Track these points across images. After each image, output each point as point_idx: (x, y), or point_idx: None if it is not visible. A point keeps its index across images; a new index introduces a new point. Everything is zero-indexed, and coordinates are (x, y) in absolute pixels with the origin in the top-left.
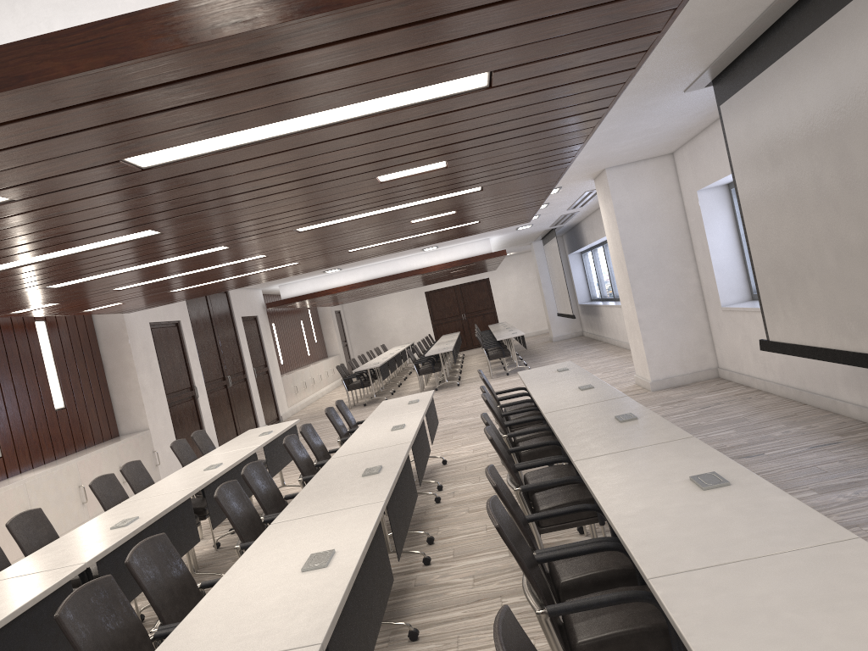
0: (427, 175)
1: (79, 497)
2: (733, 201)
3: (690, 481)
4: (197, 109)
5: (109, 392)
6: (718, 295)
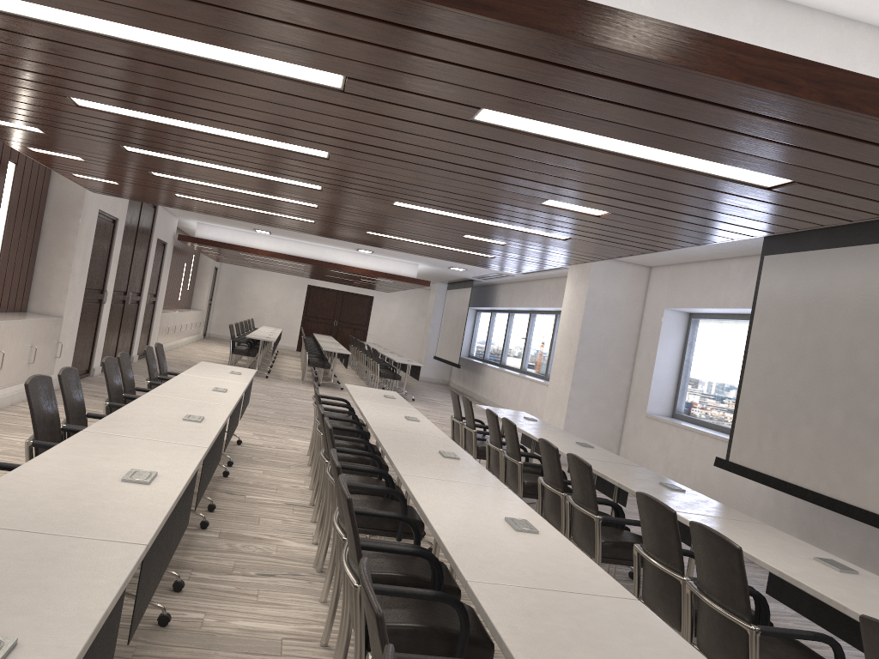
0: (575, 214)
1: None
2: (689, 329)
3: (815, 560)
4: (622, 111)
5: (34, 263)
6: (647, 402)
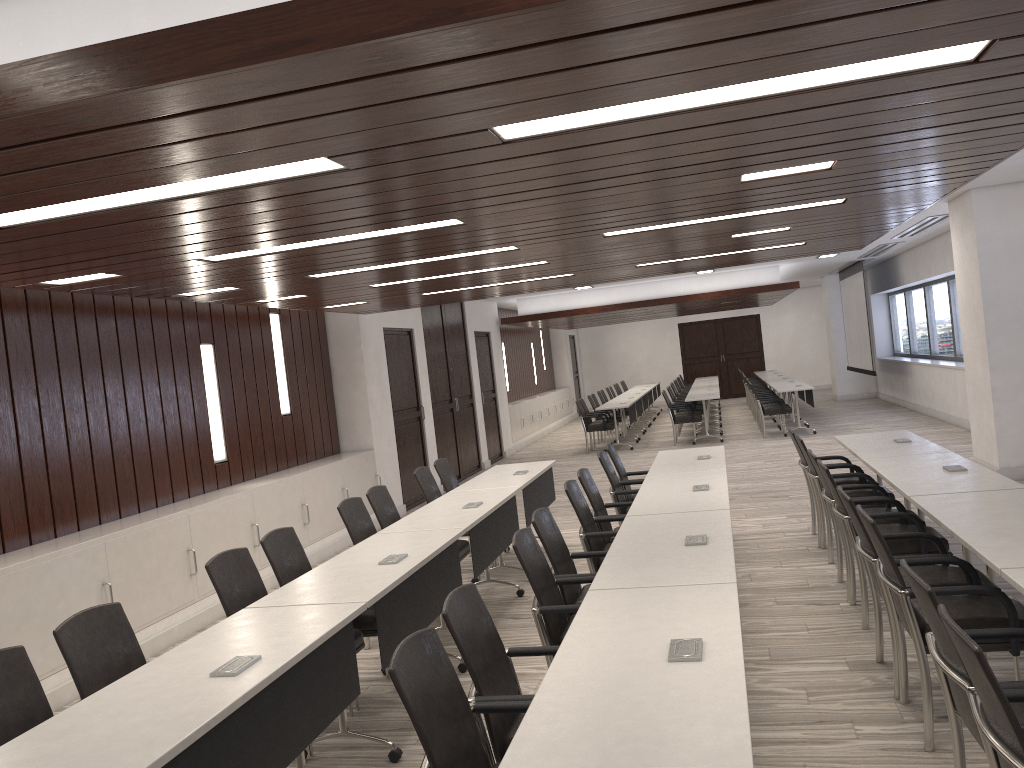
0: (800, 177)
1: (301, 517)
2: None
3: None
4: (619, 67)
5: (334, 402)
6: None
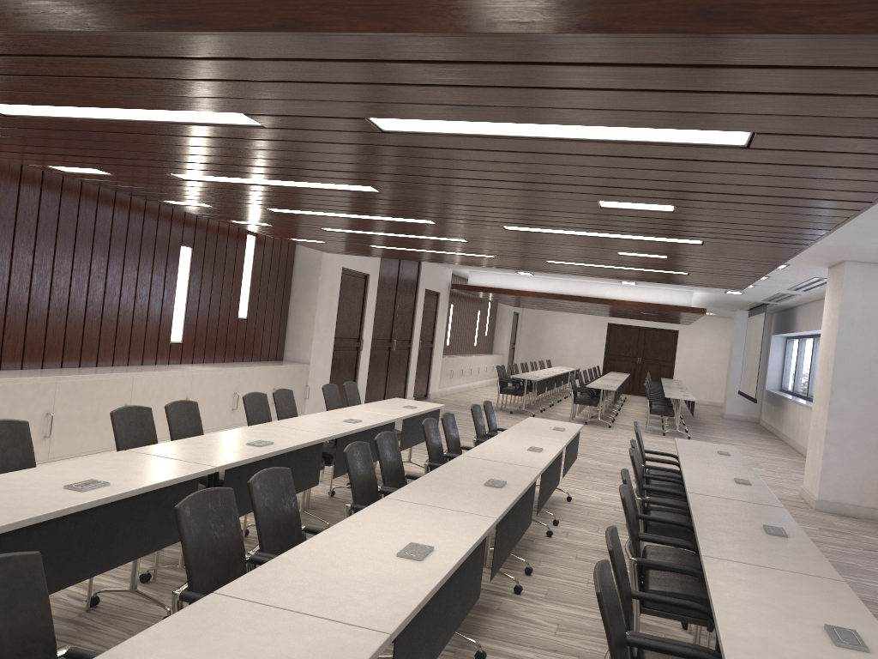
0: (650, 213)
1: (231, 403)
2: None
3: (823, 629)
4: (449, 92)
5: (287, 319)
6: None
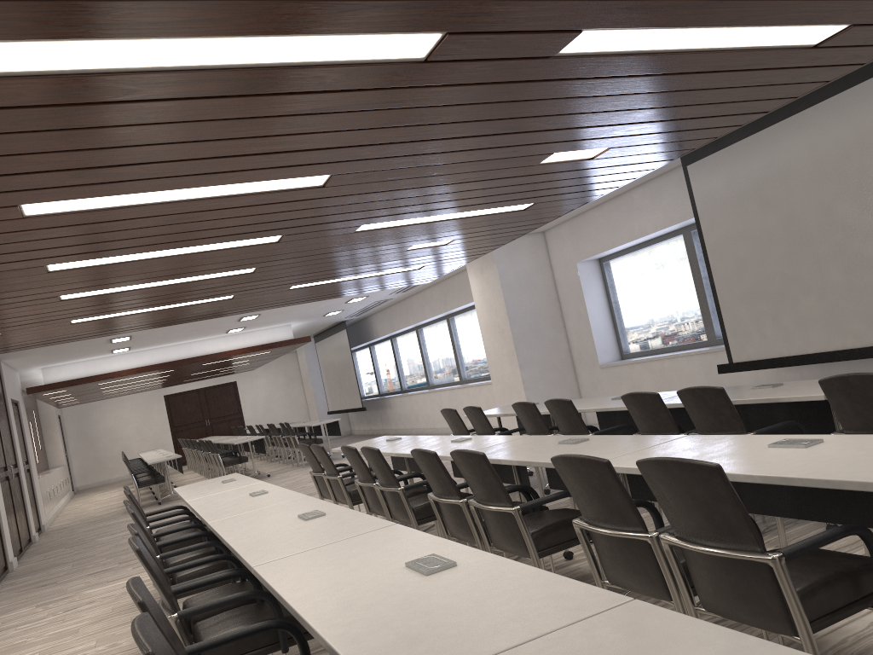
0: (568, 165)
1: None
2: (605, 273)
3: None
4: None
5: None
6: (596, 355)
